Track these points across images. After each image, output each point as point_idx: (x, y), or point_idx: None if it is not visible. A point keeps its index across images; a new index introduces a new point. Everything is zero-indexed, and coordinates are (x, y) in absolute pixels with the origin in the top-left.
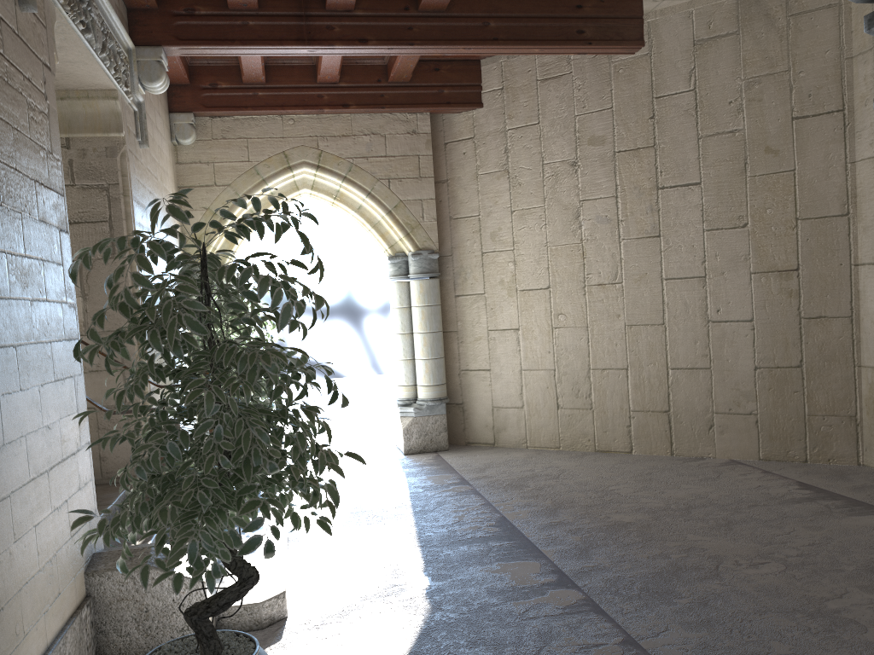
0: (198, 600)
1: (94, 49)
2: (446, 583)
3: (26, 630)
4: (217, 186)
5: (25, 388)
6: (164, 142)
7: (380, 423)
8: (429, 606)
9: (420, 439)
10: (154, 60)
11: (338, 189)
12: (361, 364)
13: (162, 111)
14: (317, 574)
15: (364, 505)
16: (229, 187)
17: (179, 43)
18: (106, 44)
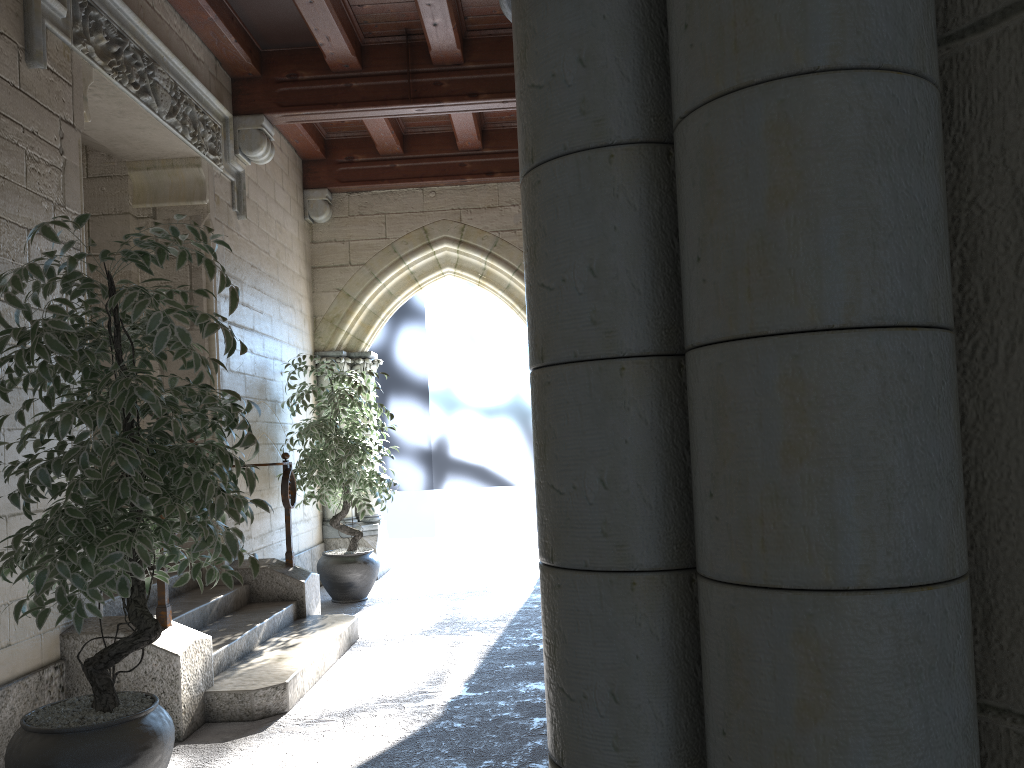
0: (170, 675)
1: (157, 113)
2: (480, 695)
3: None
4: (351, 265)
5: None
6: (289, 219)
7: None
8: (441, 714)
9: None
10: (255, 129)
11: (484, 267)
12: (530, 471)
13: (290, 186)
14: (353, 676)
15: (461, 616)
16: (364, 266)
17: (281, 110)
18: (178, 109)
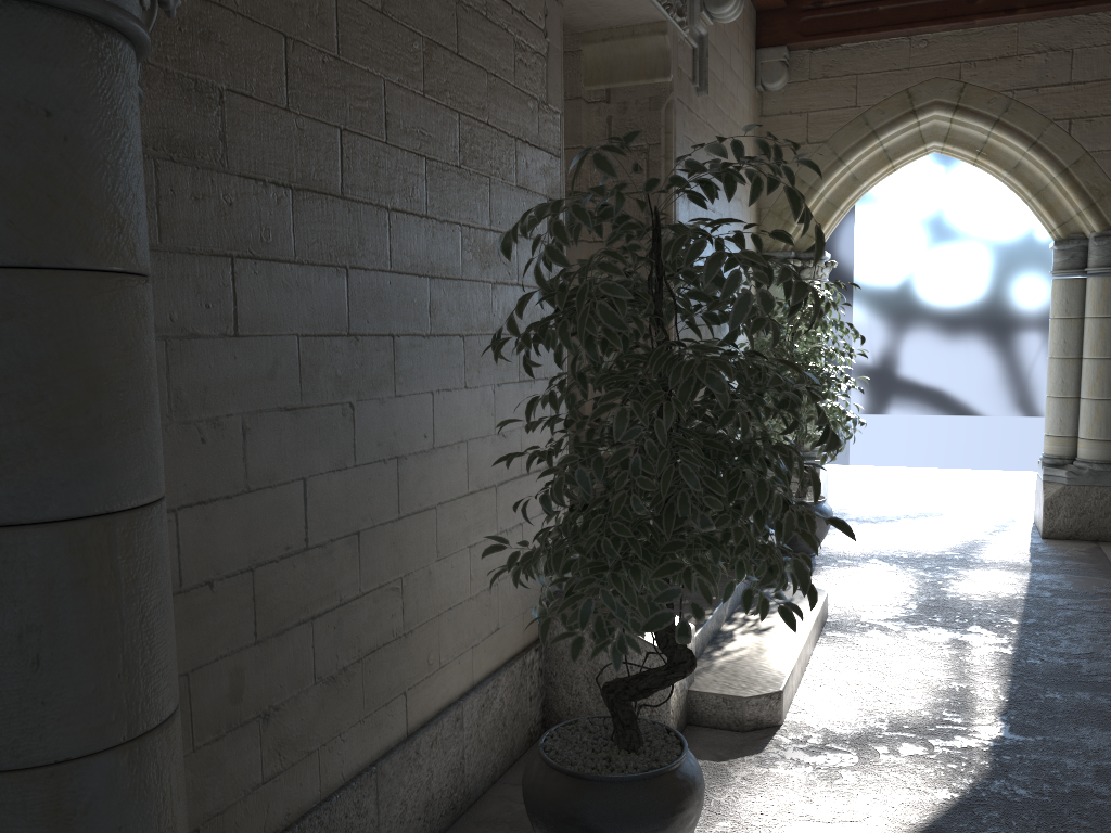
0: None
1: None
2: (1031, 741)
3: (444, 662)
4: (809, 144)
5: (472, 386)
6: (741, 89)
7: (1022, 487)
8: (989, 768)
9: (1071, 519)
10: None
11: (985, 140)
12: (1002, 399)
13: (744, 47)
14: (843, 679)
15: (949, 599)
16: (824, 144)
17: None
18: None
